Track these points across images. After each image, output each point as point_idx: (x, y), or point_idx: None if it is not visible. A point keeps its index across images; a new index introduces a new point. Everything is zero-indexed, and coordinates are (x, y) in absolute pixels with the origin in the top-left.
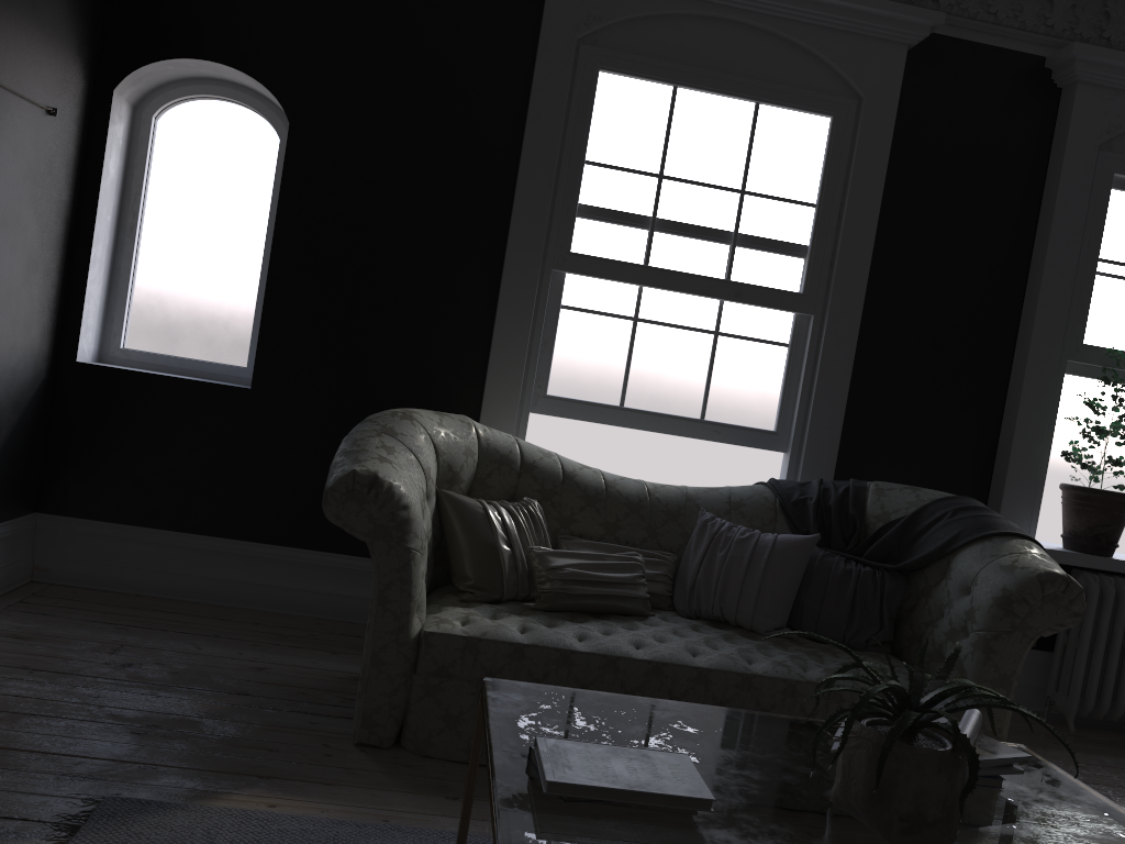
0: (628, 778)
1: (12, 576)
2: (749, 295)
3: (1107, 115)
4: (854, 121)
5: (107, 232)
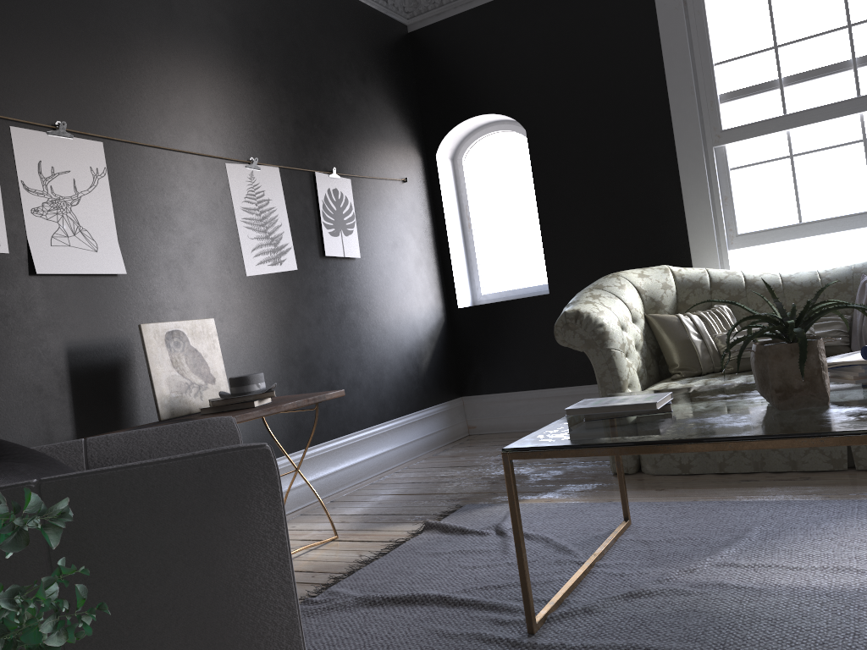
0: (614, 403)
1: (455, 432)
2: None
3: None
4: None
5: (456, 233)
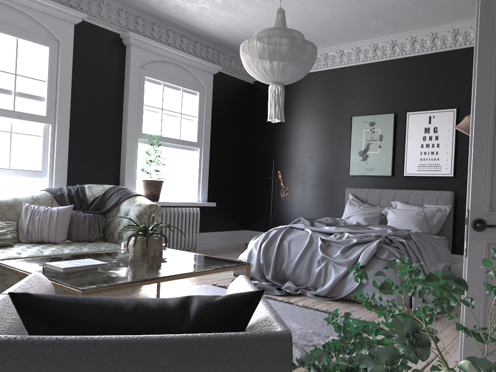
0: (82, 264)
1: None
2: (24, 116)
3: (141, 57)
4: (57, 50)
5: None
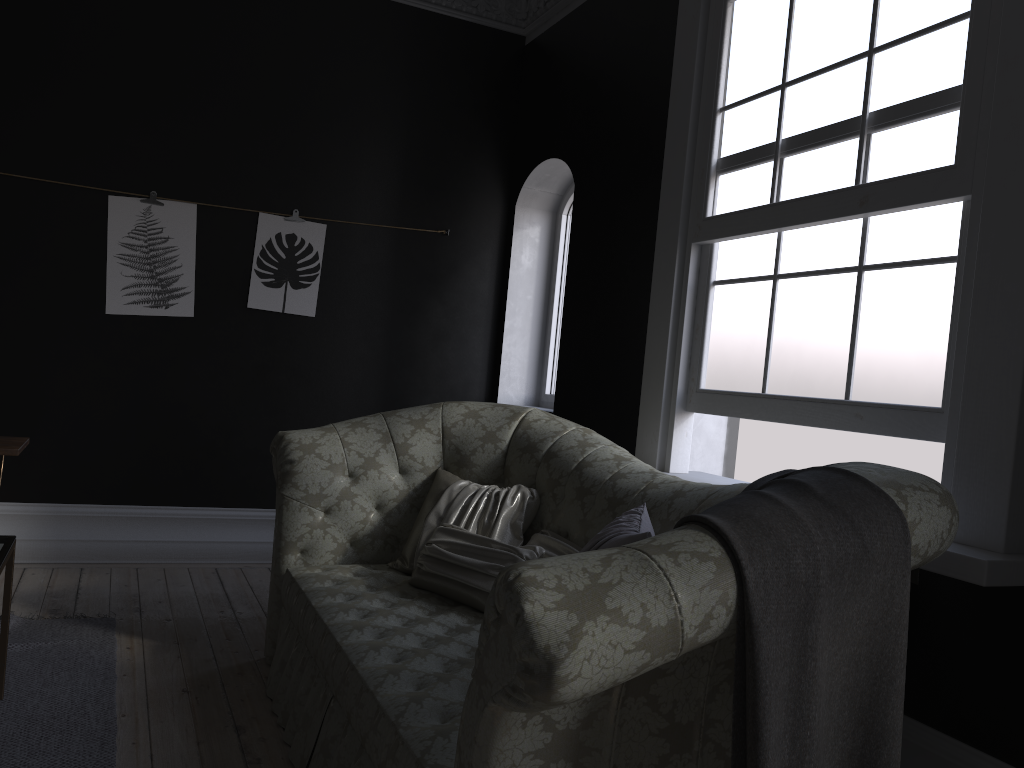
0: None
1: None
2: (877, 197)
3: None
4: None
5: (528, 308)
